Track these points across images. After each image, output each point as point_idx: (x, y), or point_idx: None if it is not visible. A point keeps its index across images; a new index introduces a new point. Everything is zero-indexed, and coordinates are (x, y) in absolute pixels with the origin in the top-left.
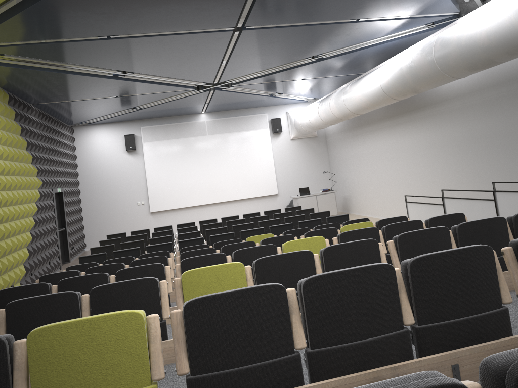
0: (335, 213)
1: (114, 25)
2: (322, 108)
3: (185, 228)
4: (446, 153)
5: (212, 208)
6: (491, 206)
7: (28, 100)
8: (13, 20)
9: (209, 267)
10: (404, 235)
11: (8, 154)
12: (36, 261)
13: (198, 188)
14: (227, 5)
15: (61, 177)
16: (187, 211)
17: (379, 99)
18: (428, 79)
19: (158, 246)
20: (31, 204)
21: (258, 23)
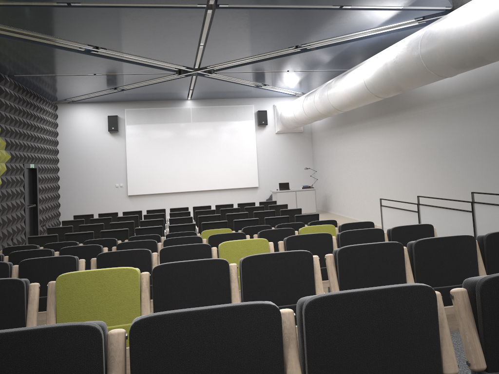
0: (313, 211)
1: None
2: (307, 103)
3: (152, 214)
4: (429, 157)
5: (190, 196)
6: (468, 218)
7: (1, 71)
8: None
9: (92, 271)
10: (347, 249)
11: None
12: None
13: (178, 175)
14: None
15: (37, 153)
16: (165, 197)
17: (362, 96)
18: (413, 76)
19: (113, 231)
20: None
21: (231, 1)
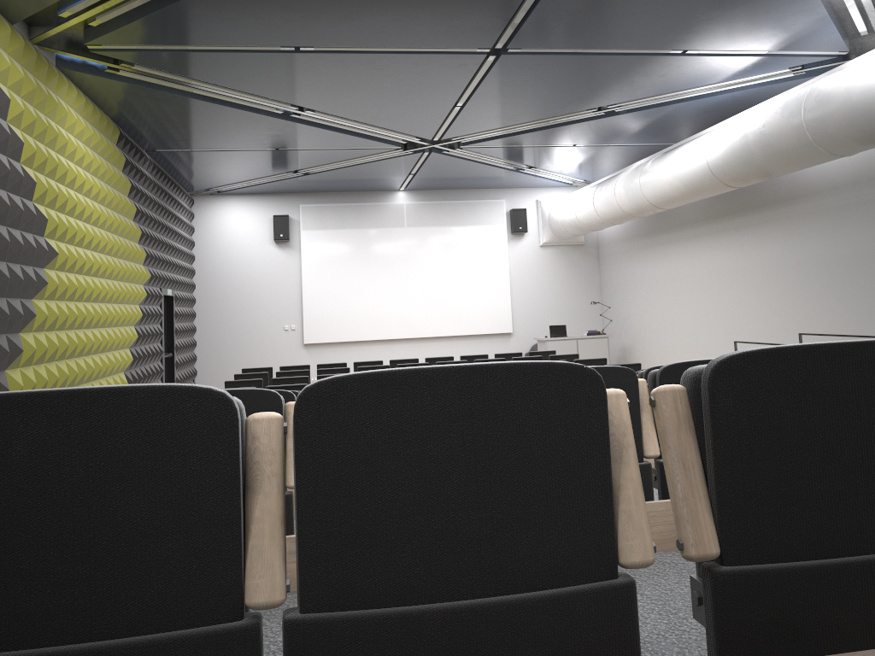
0: None
1: (312, 30)
2: (601, 196)
3: (370, 366)
4: (807, 280)
5: (403, 346)
6: None
7: (141, 143)
8: (169, 11)
9: None
10: None
11: (113, 223)
12: None
13: (384, 312)
14: (490, 12)
15: (173, 272)
16: (363, 348)
17: (701, 185)
18: (790, 154)
19: None
20: (134, 306)
21: (528, 45)
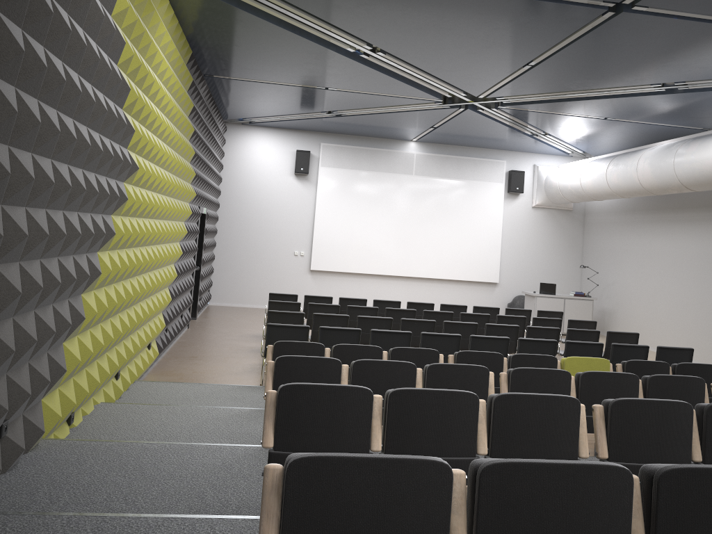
0: None
1: None
2: (617, 170)
3: (398, 309)
4: None
5: (398, 283)
6: None
7: (203, 67)
8: None
9: None
10: None
11: (178, 141)
12: (173, 311)
13: (385, 250)
14: None
15: (207, 192)
16: (362, 280)
17: None
18: None
19: (389, 333)
20: (181, 223)
21: (661, 3)
